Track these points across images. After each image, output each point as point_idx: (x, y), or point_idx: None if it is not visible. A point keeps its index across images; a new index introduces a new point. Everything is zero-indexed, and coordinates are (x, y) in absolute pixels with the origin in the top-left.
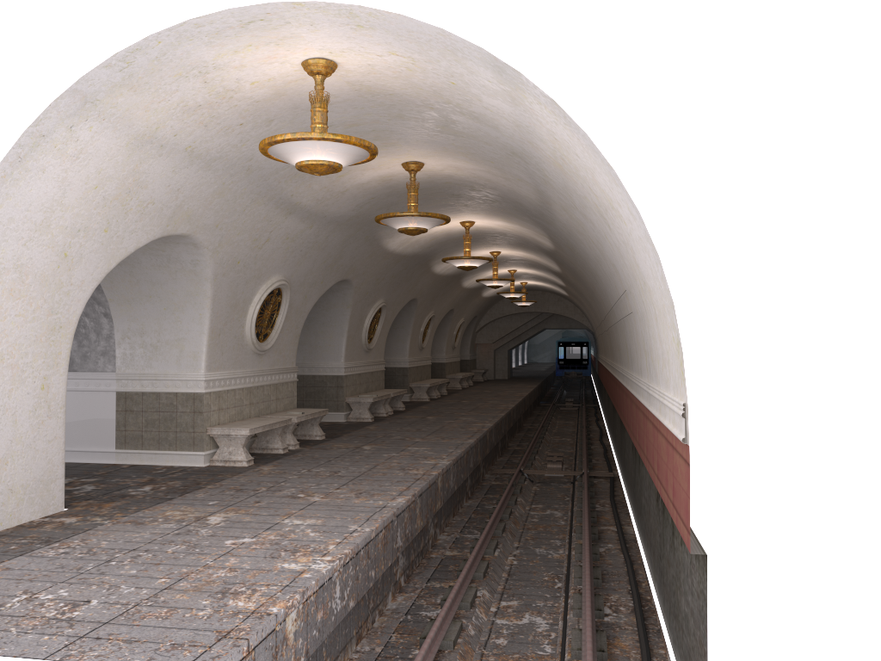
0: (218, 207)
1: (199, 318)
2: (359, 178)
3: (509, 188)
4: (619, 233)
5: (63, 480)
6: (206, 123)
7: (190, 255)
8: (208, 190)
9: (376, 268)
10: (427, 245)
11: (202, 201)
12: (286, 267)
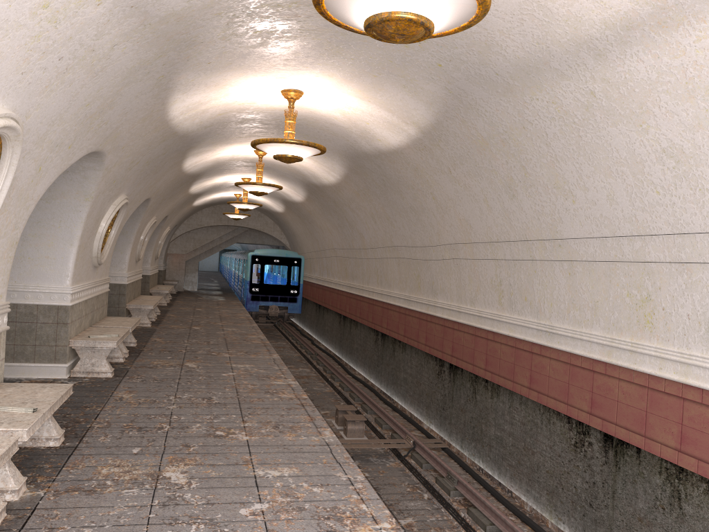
0: None
1: None
2: None
3: None
4: None
5: None
6: None
7: None
8: None
9: (139, 144)
10: (207, 123)
11: None
12: (23, 89)
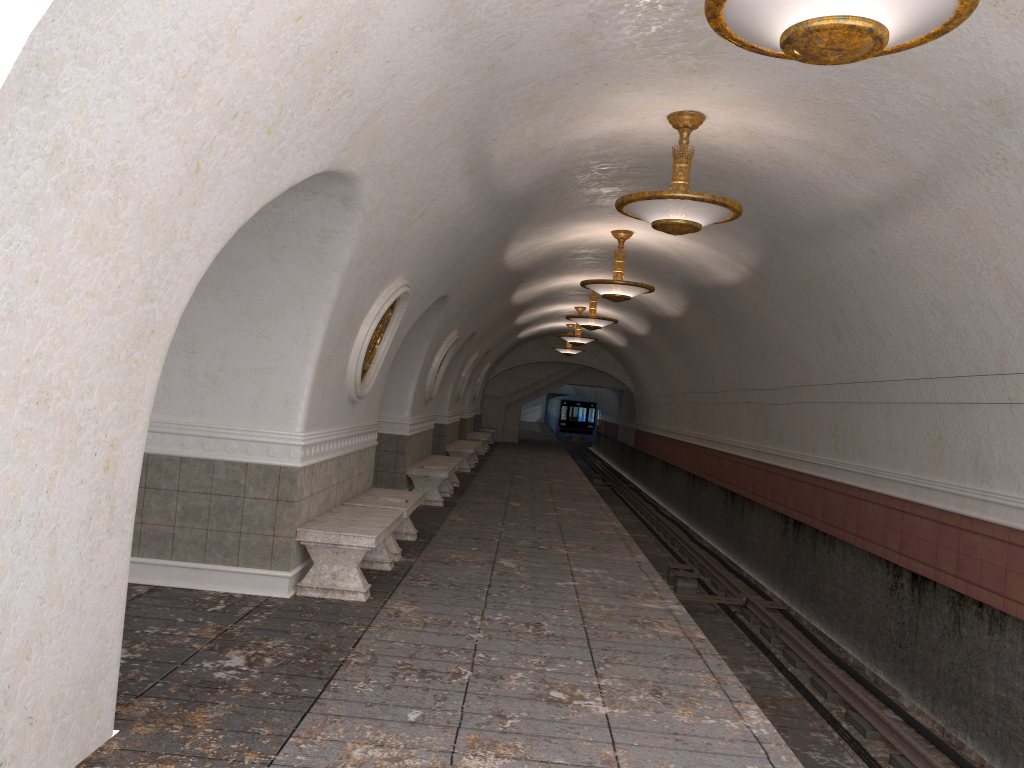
0: (411, 134)
1: (304, 336)
2: (586, 130)
3: (814, 178)
4: None
5: (117, 670)
6: None
7: (324, 219)
8: (423, 93)
9: (475, 285)
10: (538, 260)
11: (403, 114)
12: (414, 264)
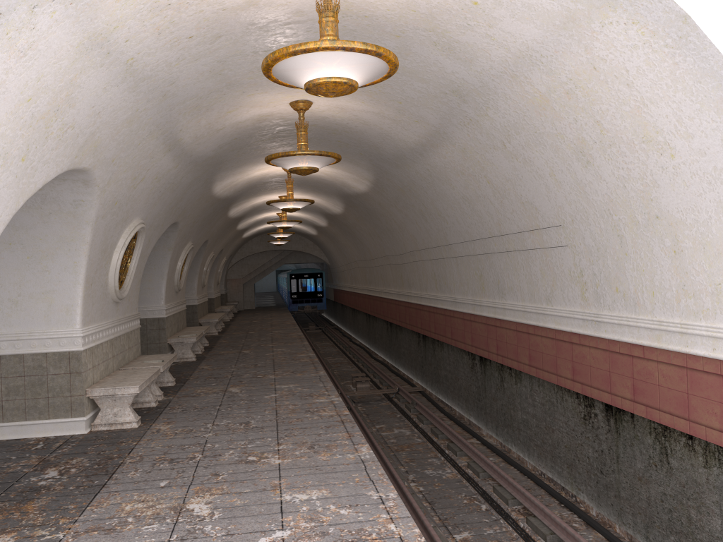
0: (121, 139)
1: (73, 267)
2: (241, 116)
3: (385, 131)
4: (618, 169)
5: None
6: (162, 30)
7: (74, 194)
8: (122, 117)
9: (197, 211)
10: (239, 189)
11: (112, 130)
12: (145, 209)
